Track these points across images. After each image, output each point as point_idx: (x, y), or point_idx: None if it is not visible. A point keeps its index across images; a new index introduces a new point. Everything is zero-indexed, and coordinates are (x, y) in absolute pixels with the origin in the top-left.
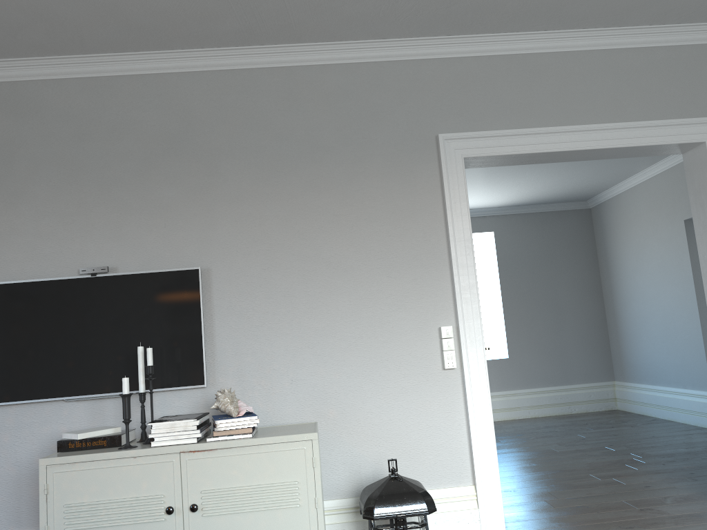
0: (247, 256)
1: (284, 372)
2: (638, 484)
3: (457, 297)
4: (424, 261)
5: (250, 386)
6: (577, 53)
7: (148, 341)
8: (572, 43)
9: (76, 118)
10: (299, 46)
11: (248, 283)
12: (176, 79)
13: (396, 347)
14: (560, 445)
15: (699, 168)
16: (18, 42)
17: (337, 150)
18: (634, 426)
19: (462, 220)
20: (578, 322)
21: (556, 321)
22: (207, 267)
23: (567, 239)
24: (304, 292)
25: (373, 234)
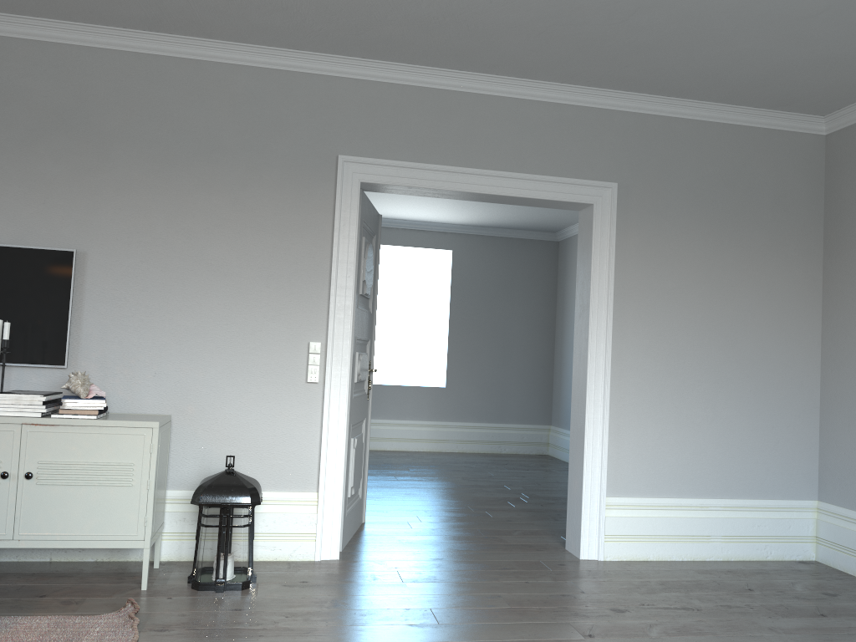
0: (127, 246)
1: (148, 364)
2: (503, 518)
3: (330, 316)
4: (306, 277)
5: (113, 374)
6: (490, 97)
7: (11, 315)
8: (486, 86)
9: None
10: (211, 42)
11: (124, 273)
12: (76, 51)
13: (264, 355)
14: (463, 479)
15: (586, 228)
16: None
17: (235, 153)
18: (548, 471)
19: (348, 243)
20: (524, 360)
21: (502, 355)
22: (84, 251)
23: (529, 270)
24: (181, 290)
25: (258, 243)
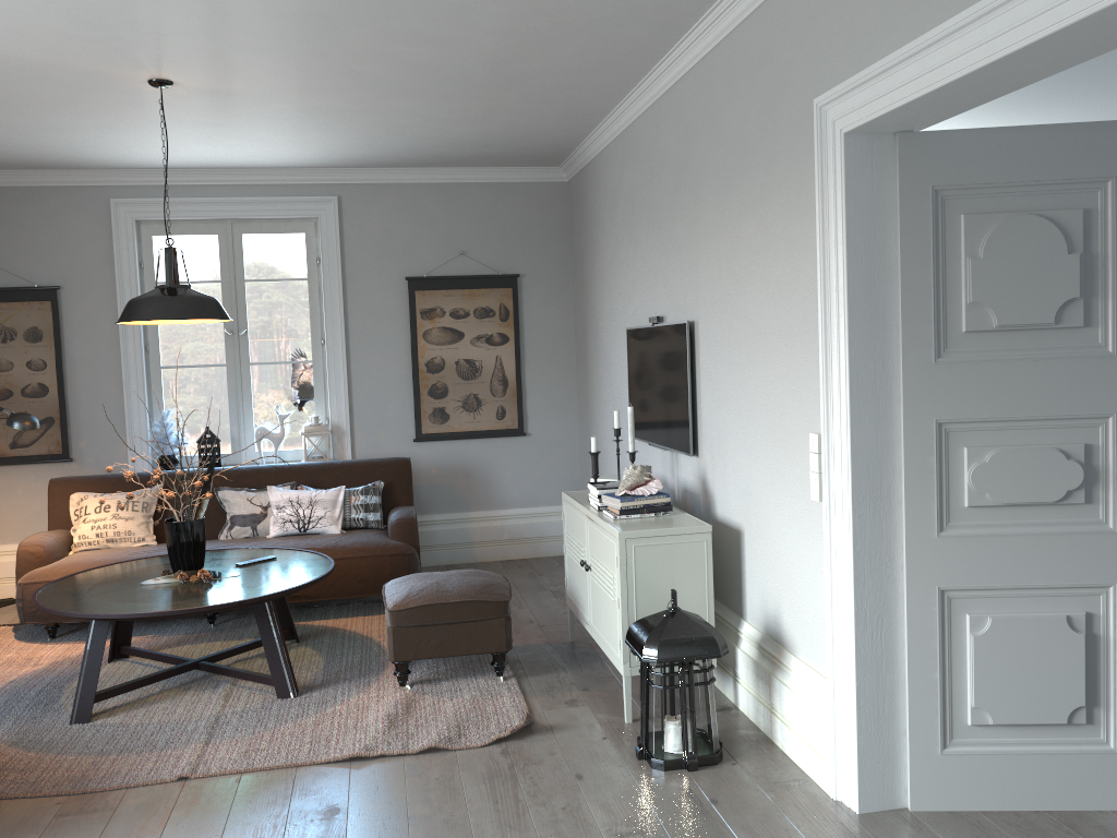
0: (712, 308)
1: (730, 456)
2: None
3: (821, 388)
4: (812, 323)
5: (715, 466)
6: None
7: (670, 398)
8: None
9: (650, 154)
10: (718, 5)
11: (714, 342)
12: (681, 86)
13: (789, 452)
14: None
15: None
16: (592, 100)
17: (756, 150)
18: None
19: (835, 254)
20: None
21: None
22: (697, 320)
23: None
24: (739, 359)
25: (777, 280)
